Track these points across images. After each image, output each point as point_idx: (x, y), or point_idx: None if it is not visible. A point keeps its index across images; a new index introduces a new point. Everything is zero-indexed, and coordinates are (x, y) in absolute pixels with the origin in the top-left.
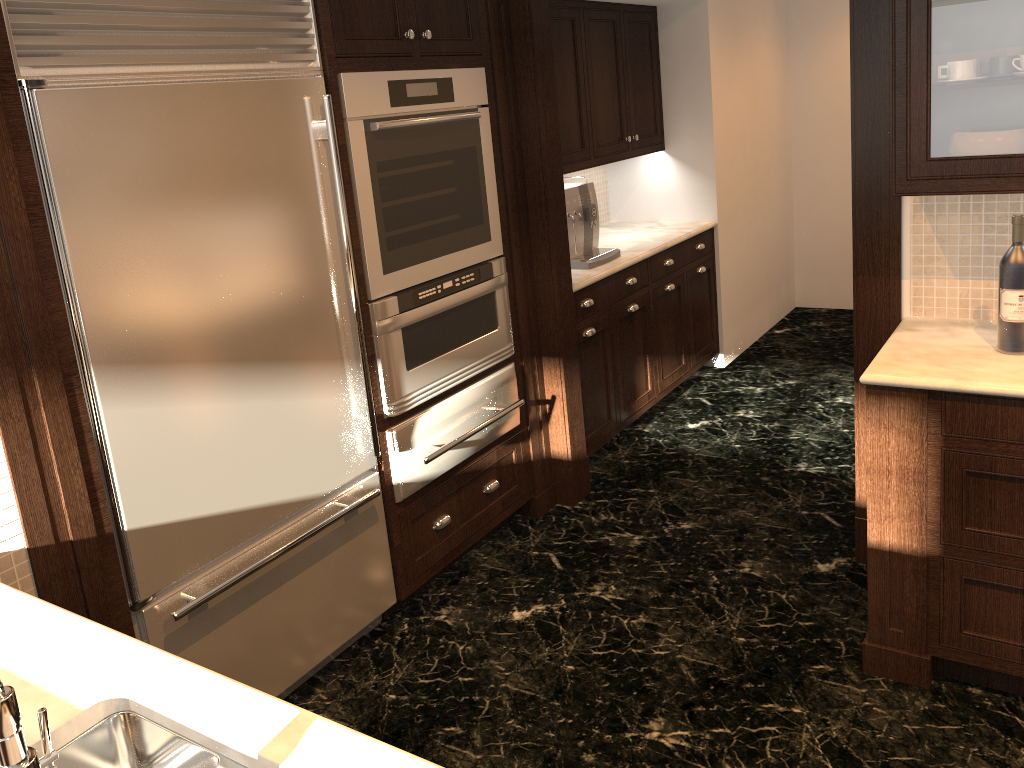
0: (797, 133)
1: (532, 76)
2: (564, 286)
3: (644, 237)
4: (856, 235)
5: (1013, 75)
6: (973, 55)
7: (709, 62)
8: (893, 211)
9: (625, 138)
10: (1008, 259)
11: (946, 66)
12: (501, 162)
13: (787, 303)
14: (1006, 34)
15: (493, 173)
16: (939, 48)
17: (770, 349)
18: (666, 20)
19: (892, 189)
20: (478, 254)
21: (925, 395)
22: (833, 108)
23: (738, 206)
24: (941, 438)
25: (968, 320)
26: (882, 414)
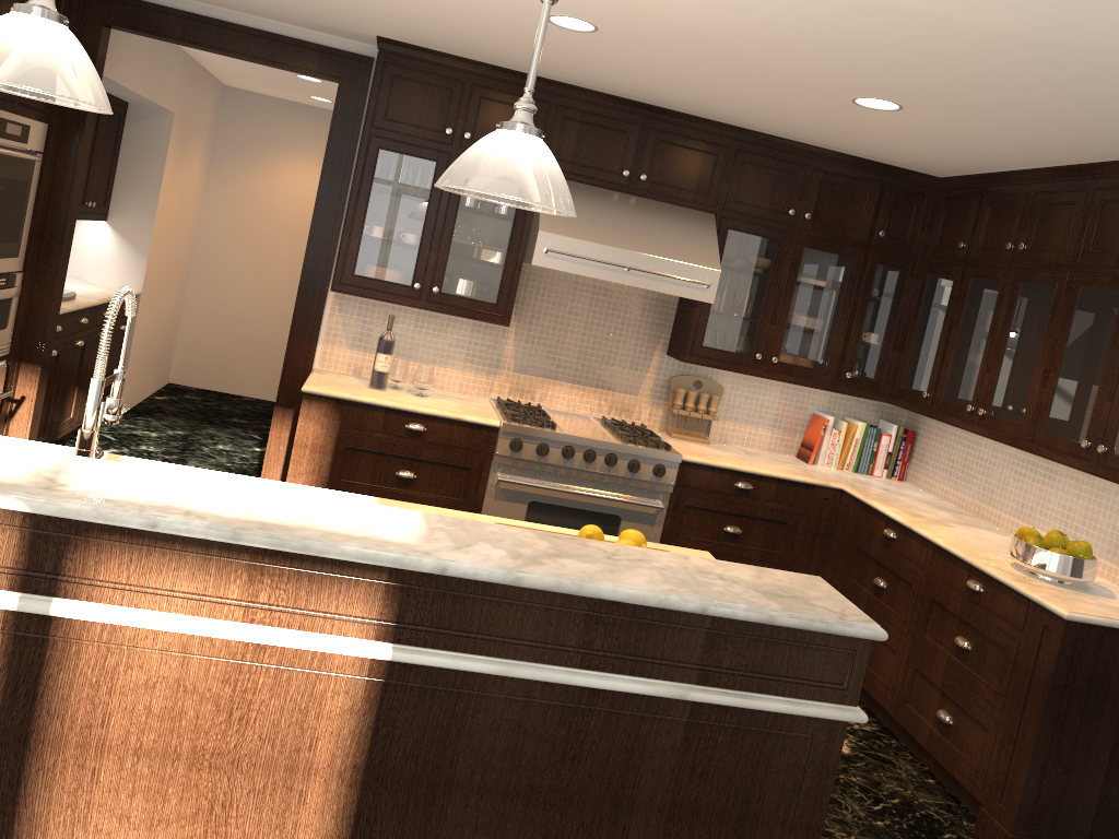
0: (202, 237)
1: (77, 141)
2: (56, 308)
3: (84, 289)
4: (296, 312)
5: (402, 242)
6: (386, 226)
7: (165, 162)
8: (321, 302)
9: (86, 202)
10: (384, 337)
11: (372, 227)
12: (38, 198)
13: (165, 377)
14: (403, 220)
15: (33, 205)
16: (370, 217)
17: (156, 409)
18: (135, 117)
19: (331, 287)
20: (10, 265)
21: (335, 401)
22: (236, 225)
23: (156, 283)
24: (338, 427)
25: (350, 374)
26: (310, 411)
